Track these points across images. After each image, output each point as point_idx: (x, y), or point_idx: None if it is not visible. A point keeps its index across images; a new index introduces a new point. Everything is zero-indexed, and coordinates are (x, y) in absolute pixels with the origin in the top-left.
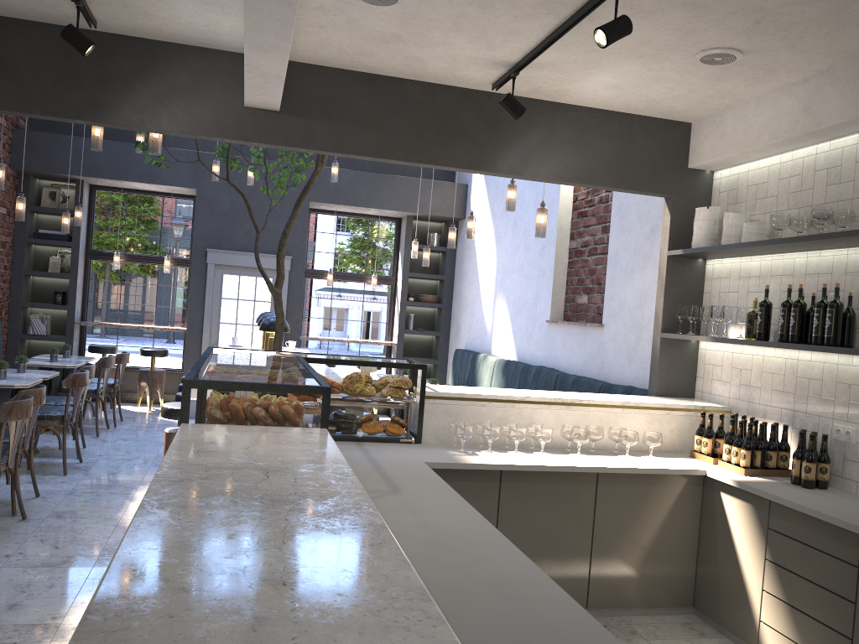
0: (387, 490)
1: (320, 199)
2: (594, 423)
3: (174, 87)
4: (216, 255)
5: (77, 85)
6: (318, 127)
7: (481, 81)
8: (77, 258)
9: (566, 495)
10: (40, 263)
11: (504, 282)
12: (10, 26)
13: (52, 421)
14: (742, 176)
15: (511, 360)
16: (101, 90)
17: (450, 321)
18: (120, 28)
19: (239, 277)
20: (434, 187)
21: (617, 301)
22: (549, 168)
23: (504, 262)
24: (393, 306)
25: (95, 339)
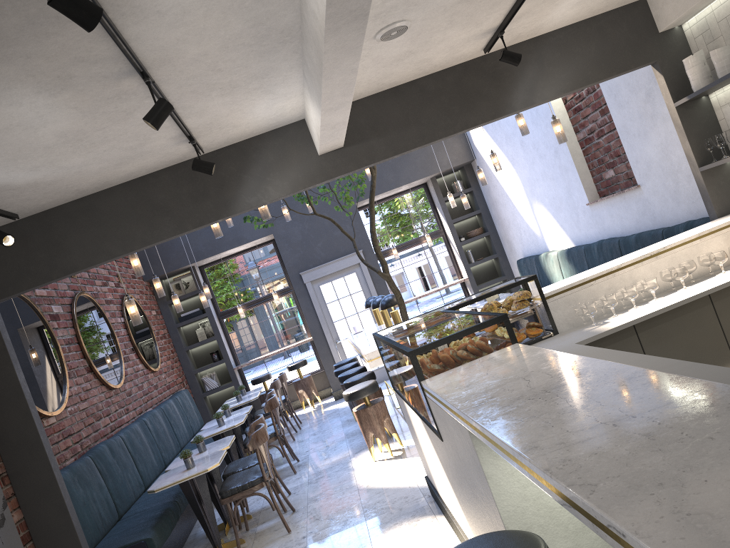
0: None
1: (362, 197)
2: (682, 260)
3: (267, 166)
4: (308, 274)
5: (207, 197)
6: (374, 144)
7: (474, 52)
8: (215, 322)
9: (692, 322)
10: (191, 338)
11: (534, 191)
12: (149, 180)
13: (269, 439)
14: (709, 17)
15: (570, 248)
16: (223, 192)
17: (501, 241)
18: (217, 144)
19: (331, 282)
20: (441, 147)
21: (643, 161)
22: (552, 88)
23: (526, 176)
24: (451, 251)
25: (251, 374)
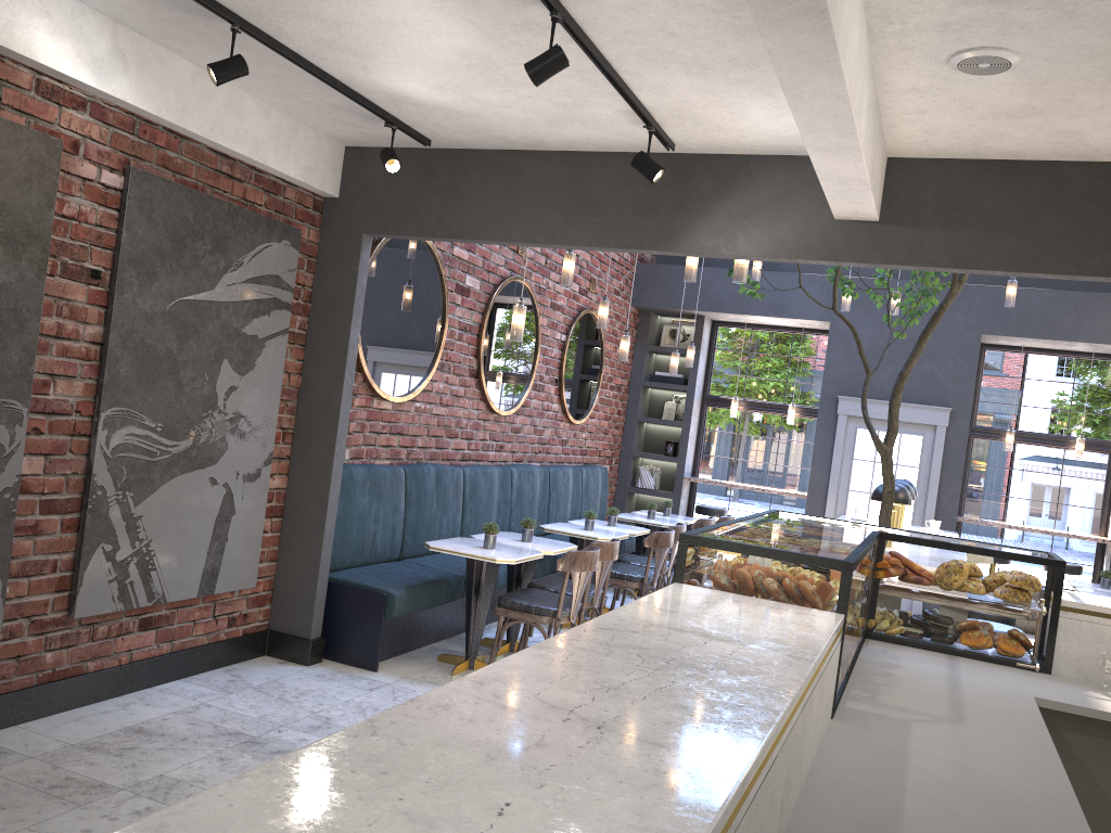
0: (945, 716)
1: (998, 330)
2: None
3: (753, 205)
4: (849, 404)
5: (653, 213)
6: (929, 236)
7: None
8: (691, 404)
9: None
10: (655, 409)
11: None
12: (596, 160)
13: (631, 582)
14: None
15: None
16: (676, 216)
17: None
18: (698, 146)
19: (877, 432)
20: None
21: None
22: None
23: None
24: None
25: (704, 498)
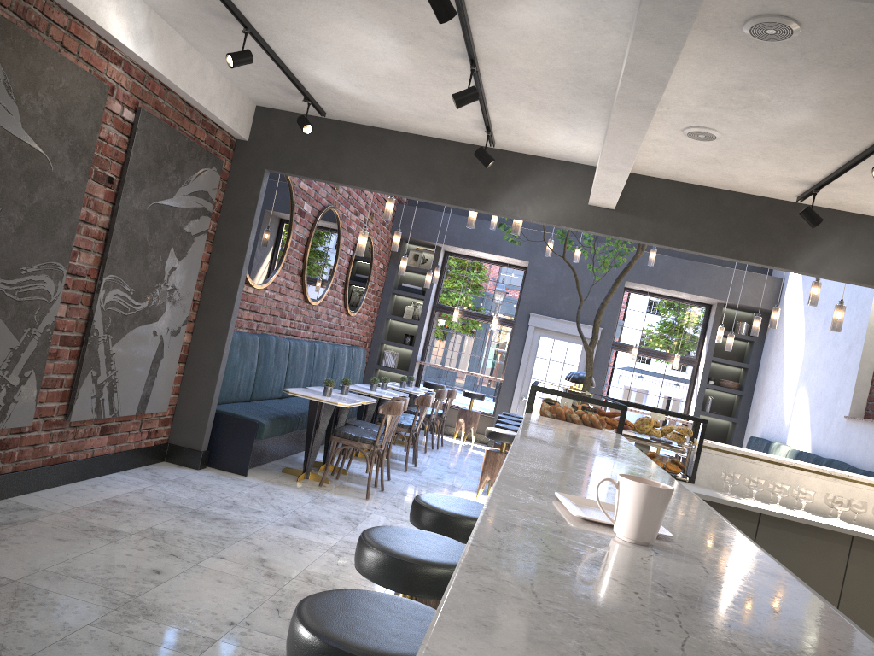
0: None
1: (635, 279)
2: (860, 498)
3: (539, 188)
4: (537, 319)
5: (474, 184)
6: (642, 223)
7: (786, 194)
8: (426, 309)
9: (819, 550)
10: (398, 310)
11: (808, 375)
12: (438, 144)
13: (402, 428)
14: None
15: (803, 451)
16: (489, 188)
17: (749, 409)
18: (509, 147)
19: (553, 340)
20: (748, 278)
21: None
22: (845, 270)
23: (810, 356)
24: (692, 387)
25: (428, 377)
